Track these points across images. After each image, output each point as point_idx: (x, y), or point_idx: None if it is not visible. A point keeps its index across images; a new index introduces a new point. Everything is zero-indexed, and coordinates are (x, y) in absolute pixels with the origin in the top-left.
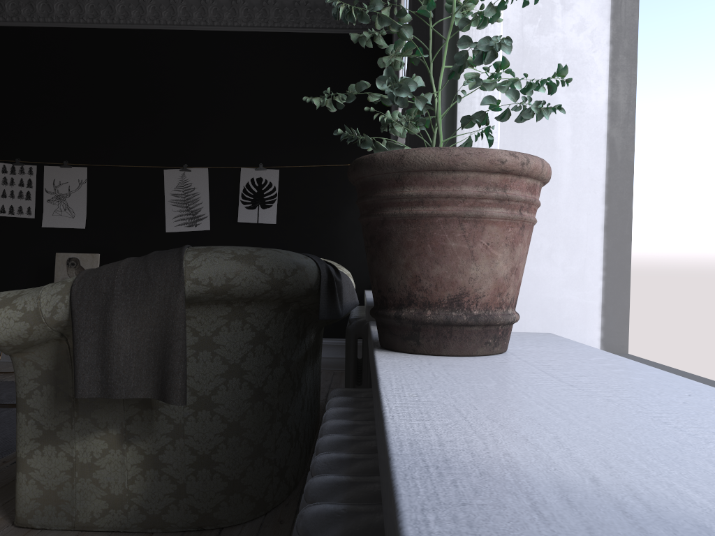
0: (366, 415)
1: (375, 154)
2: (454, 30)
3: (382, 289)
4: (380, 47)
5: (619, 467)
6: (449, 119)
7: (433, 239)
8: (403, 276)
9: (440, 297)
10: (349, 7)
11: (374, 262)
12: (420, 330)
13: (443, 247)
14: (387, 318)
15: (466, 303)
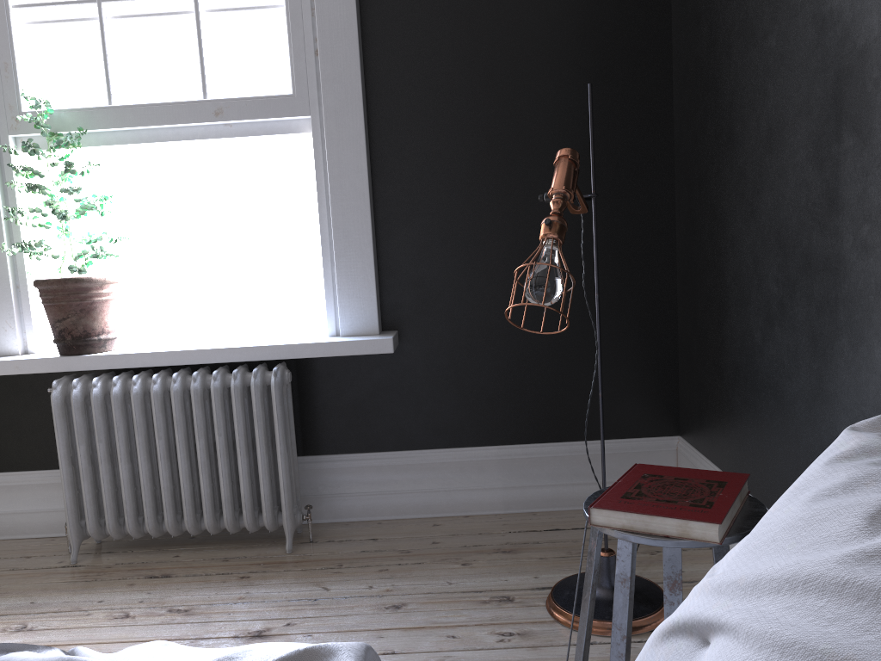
0: (103, 378)
1: (91, 277)
2: (3, 196)
3: (88, 329)
4: (23, 216)
5: (243, 342)
6: (8, 243)
7: (111, 308)
8: (101, 323)
9: (112, 329)
10: (61, 213)
11: (83, 319)
12: (107, 342)
13: (113, 310)
14: (94, 340)
15: (116, 329)
